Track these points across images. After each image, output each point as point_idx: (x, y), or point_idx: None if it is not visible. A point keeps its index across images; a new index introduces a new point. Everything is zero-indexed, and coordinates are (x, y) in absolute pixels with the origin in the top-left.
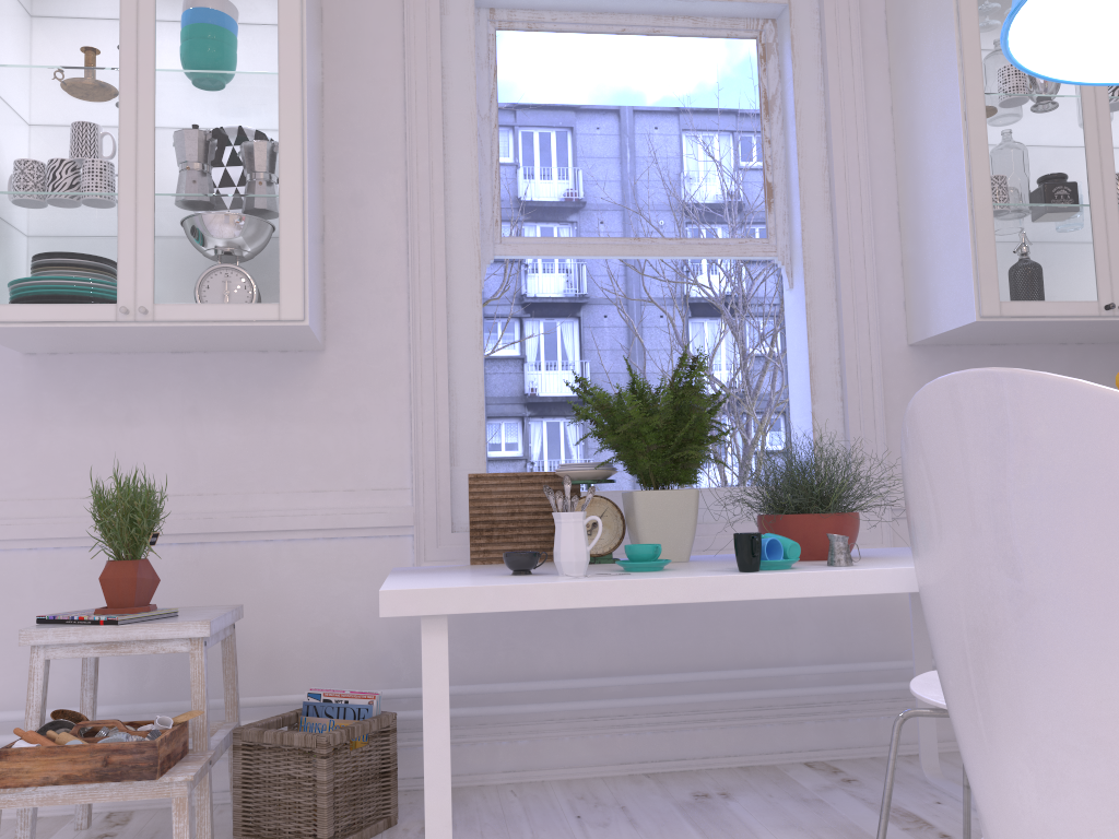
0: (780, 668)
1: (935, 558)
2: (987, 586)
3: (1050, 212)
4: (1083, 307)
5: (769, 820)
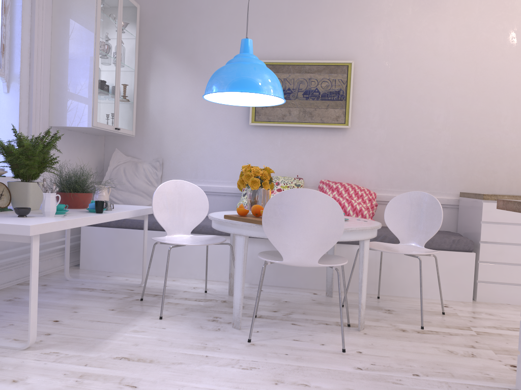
0: (10, 249)
1: (289, 212)
2: (304, 216)
3: (108, 95)
4: (111, 127)
5: (51, 299)
